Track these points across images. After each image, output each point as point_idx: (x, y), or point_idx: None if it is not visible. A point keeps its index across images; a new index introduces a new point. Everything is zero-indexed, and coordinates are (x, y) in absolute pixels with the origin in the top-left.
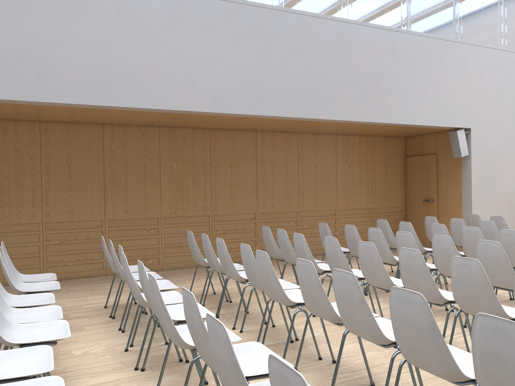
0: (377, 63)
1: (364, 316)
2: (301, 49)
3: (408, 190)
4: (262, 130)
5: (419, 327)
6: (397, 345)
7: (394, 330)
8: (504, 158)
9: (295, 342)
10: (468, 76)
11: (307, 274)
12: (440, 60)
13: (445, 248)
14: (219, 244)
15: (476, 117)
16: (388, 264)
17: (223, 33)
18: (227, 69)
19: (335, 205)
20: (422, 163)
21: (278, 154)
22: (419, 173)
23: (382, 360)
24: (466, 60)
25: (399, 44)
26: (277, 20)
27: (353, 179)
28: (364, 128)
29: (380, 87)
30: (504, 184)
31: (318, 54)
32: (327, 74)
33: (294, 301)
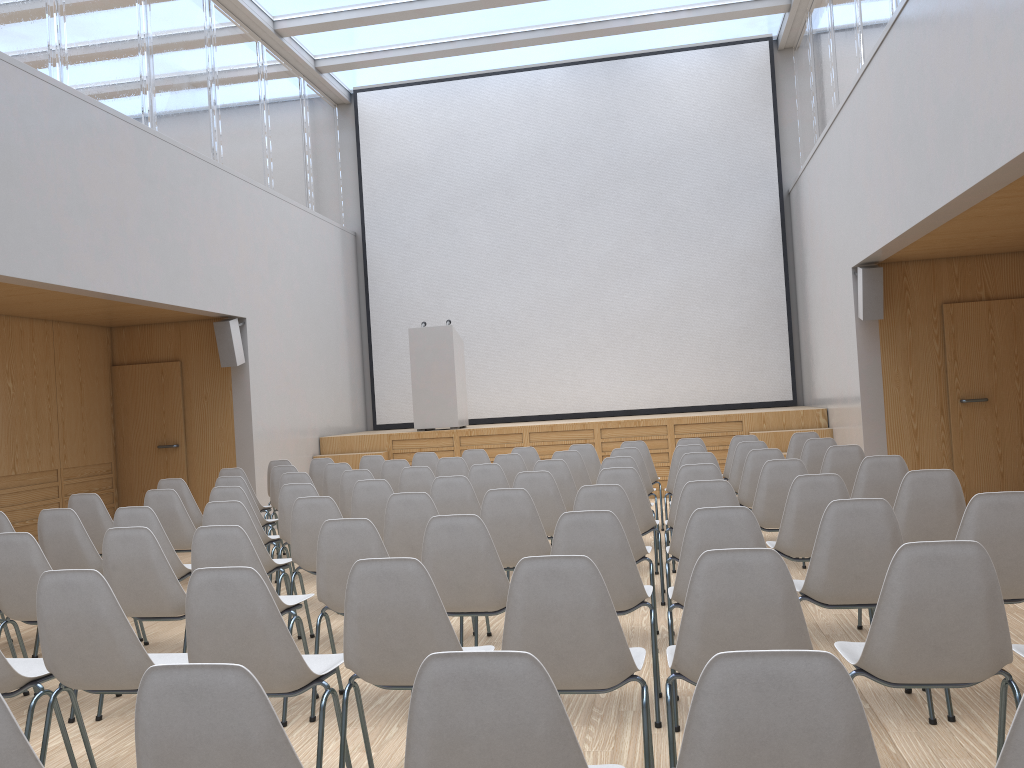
0: (120, 183)
1: (490, 573)
2: None
3: (121, 429)
4: None
5: (605, 553)
6: None
7: None
8: (285, 369)
9: None
10: (240, 230)
11: (354, 541)
12: (204, 196)
13: (378, 498)
14: (7, 545)
15: (252, 300)
16: None
17: None
18: None
19: None
20: (152, 377)
21: None
22: (145, 395)
23: None
24: (236, 203)
25: (149, 155)
26: None
27: (25, 410)
28: (72, 305)
29: (127, 230)
30: (287, 412)
31: (23, 144)
32: (42, 189)
33: None
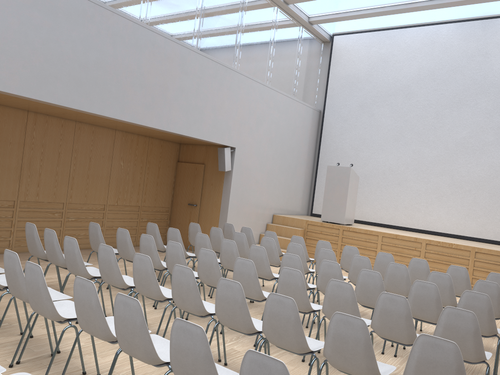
0: (167, 73)
1: (143, 340)
2: (94, 41)
3: (176, 192)
4: (36, 112)
5: (196, 356)
6: (168, 364)
7: (170, 356)
8: (257, 177)
9: (57, 355)
10: (240, 102)
11: (86, 293)
12: (220, 83)
13: (209, 261)
14: None
15: (241, 139)
16: (155, 269)
17: (6, 0)
18: (5, 41)
19: (105, 200)
20: (192, 170)
21: (51, 140)
22: (187, 178)
23: (146, 370)
24: (240, 88)
25: (188, 60)
26: (73, 4)
27: (127, 176)
28: (145, 130)
29: (167, 96)
30: (254, 198)
31: (111, 50)
32: (118, 72)
33: (63, 315)
